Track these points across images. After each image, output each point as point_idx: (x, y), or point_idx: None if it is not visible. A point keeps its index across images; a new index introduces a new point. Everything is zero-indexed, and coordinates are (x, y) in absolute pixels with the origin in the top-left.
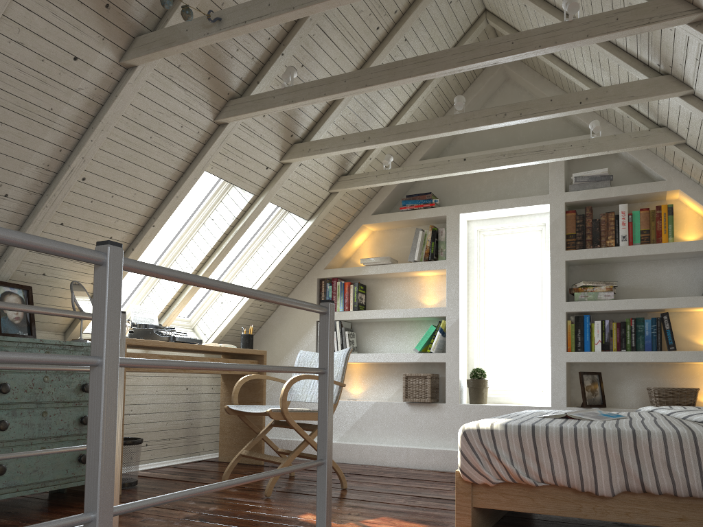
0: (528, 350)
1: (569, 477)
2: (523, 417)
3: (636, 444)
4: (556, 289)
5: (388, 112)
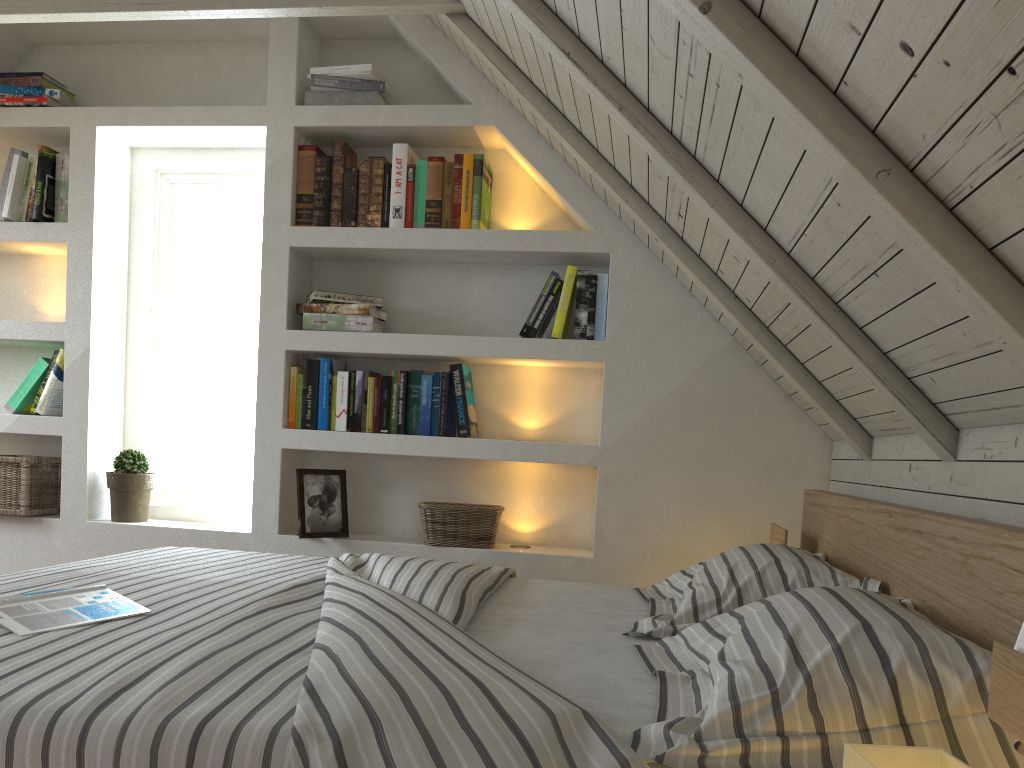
0: (247, 420)
1: None
2: None
3: None
4: (271, 302)
5: None
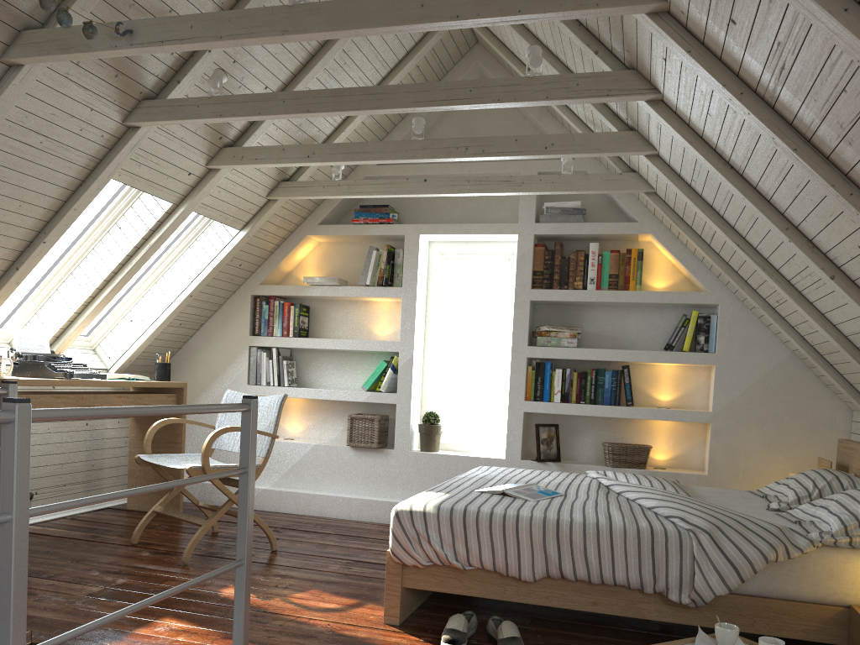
0: (487, 393)
1: (495, 563)
2: (462, 491)
3: (559, 533)
4: (519, 331)
5: None
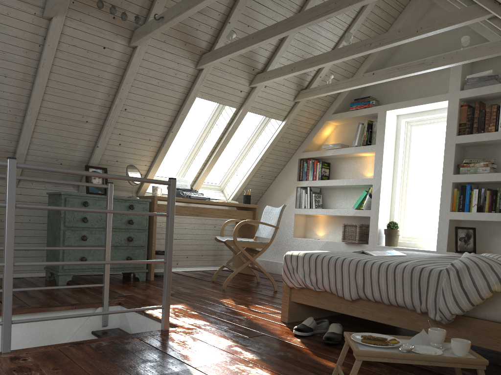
0: (436, 210)
1: (330, 287)
2: (342, 251)
3: (364, 269)
4: (447, 165)
5: (327, 44)
